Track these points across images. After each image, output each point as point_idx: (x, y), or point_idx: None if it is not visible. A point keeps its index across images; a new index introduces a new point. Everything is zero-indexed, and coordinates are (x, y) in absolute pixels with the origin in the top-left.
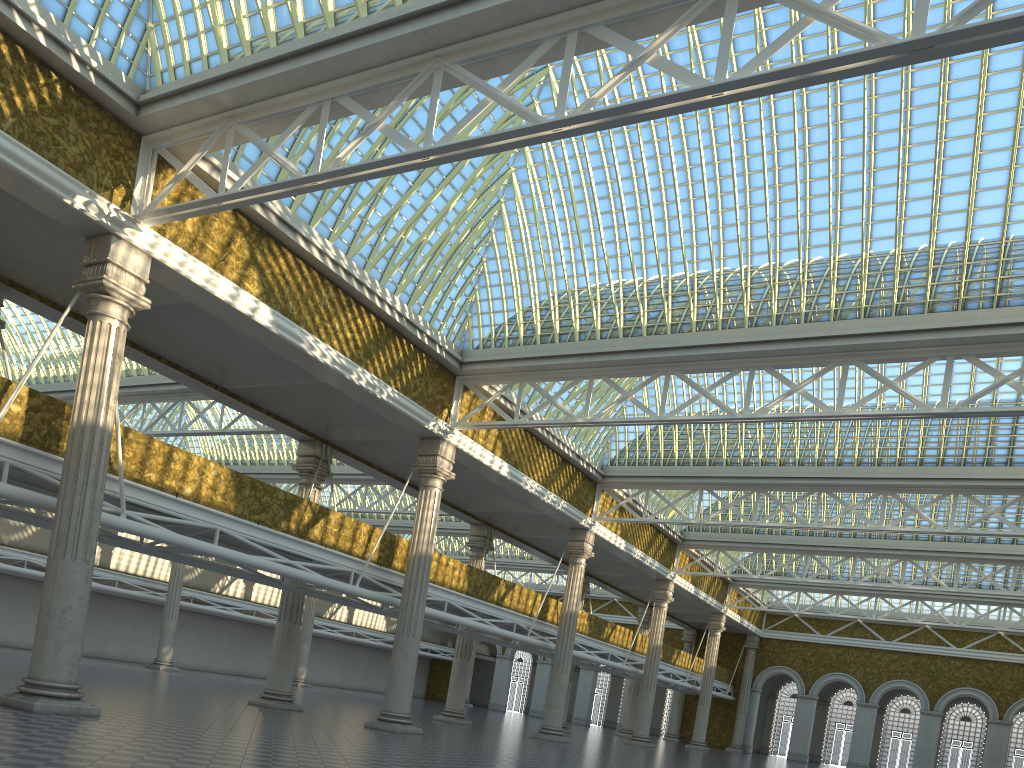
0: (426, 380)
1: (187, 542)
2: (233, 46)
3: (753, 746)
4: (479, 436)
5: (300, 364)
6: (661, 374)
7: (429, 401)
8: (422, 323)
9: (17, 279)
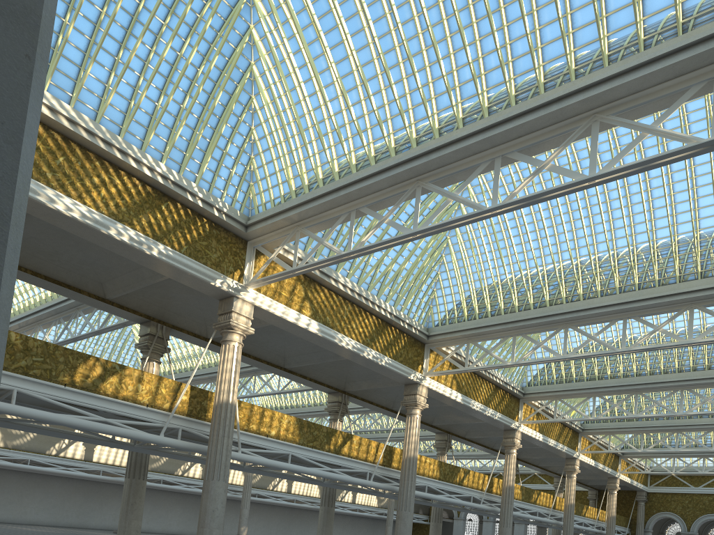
0: (407, 349)
1: (274, 463)
2: (298, 188)
3: None
4: (441, 379)
5: (333, 350)
6: (561, 329)
7: (409, 361)
8: (403, 316)
9: (176, 324)
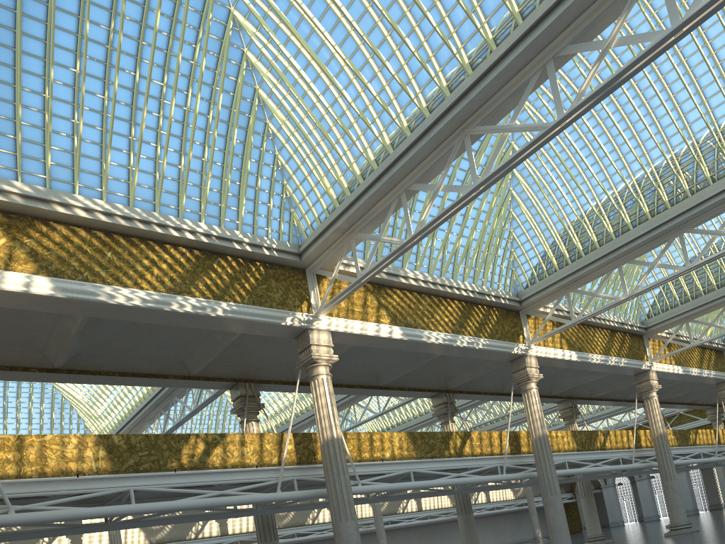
0: (501, 323)
1: (398, 486)
2: (339, 195)
3: None
4: (548, 342)
5: (424, 351)
6: (675, 237)
7: (508, 335)
8: (486, 289)
9: (262, 377)
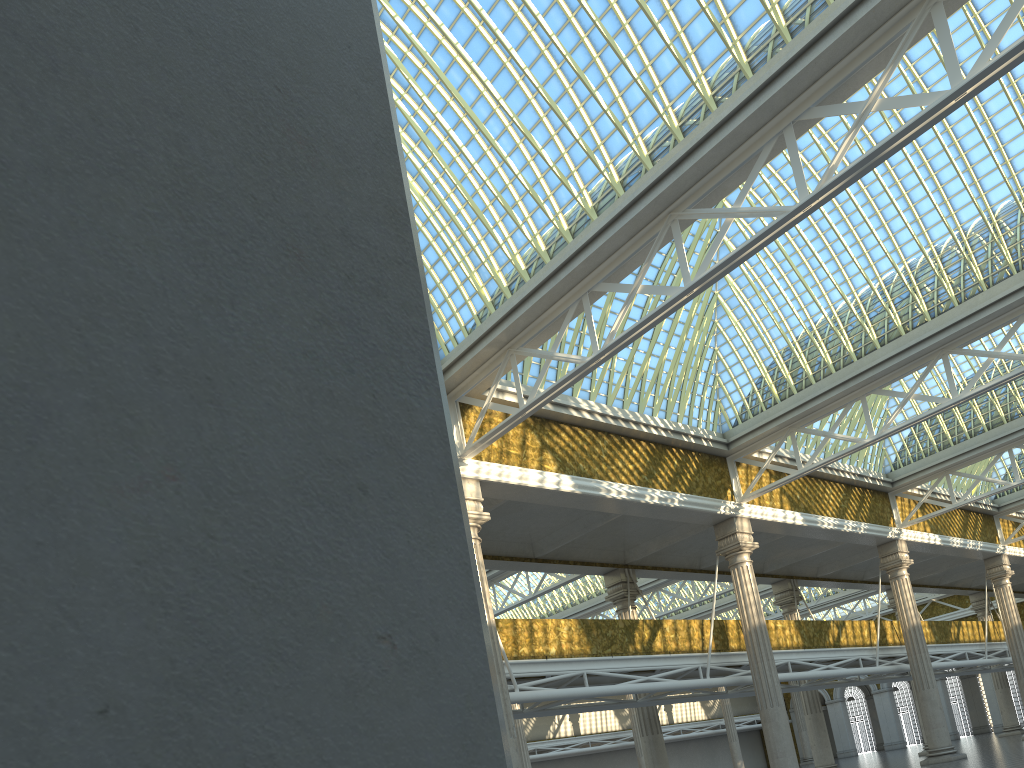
0: (703, 473)
1: (567, 692)
2: (495, 296)
3: None
4: (764, 499)
5: (600, 509)
6: (937, 360)
7: (712, 489)
8: (683, 427)
9: None
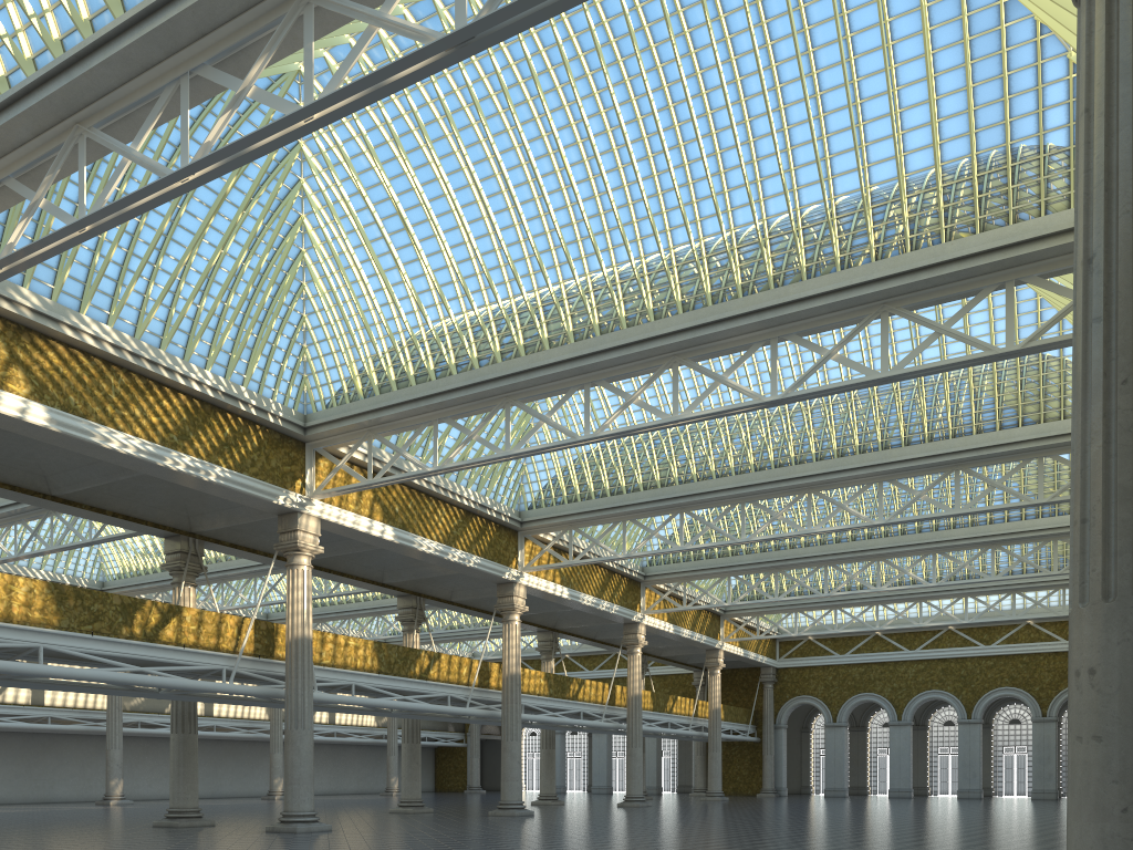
0: (266, 453)
1: (1, 666)
2: None
3: (793, 788)
4: (349, 502)
5: (105, 459)
6: (501, 406)
7: (275, 474)
8: (247, 393)
9: None
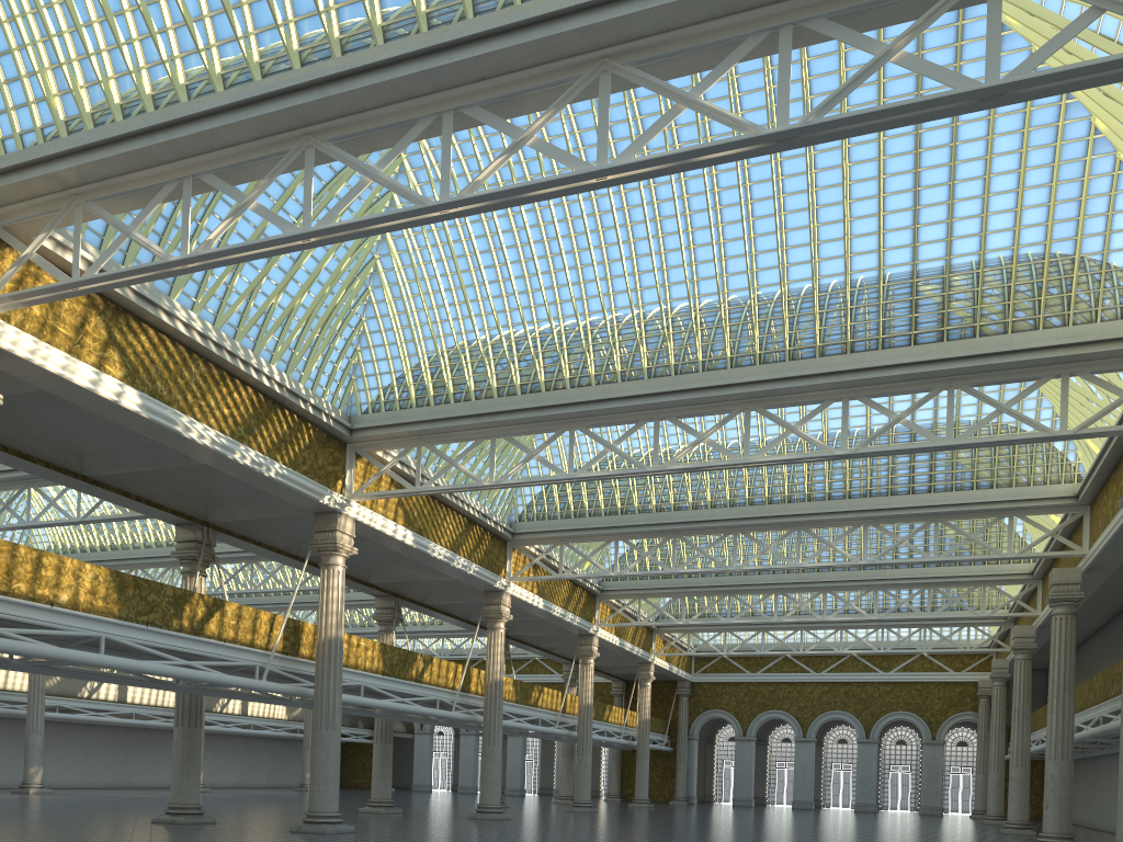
0: (315, 451)
1: (71, 655)
2: (72, 118)
3: (697, 796)
4: (378, 505)
5: (175, 447)
6: (565, 430)
7: (321, 473)
8: (304, 391)
9: None
